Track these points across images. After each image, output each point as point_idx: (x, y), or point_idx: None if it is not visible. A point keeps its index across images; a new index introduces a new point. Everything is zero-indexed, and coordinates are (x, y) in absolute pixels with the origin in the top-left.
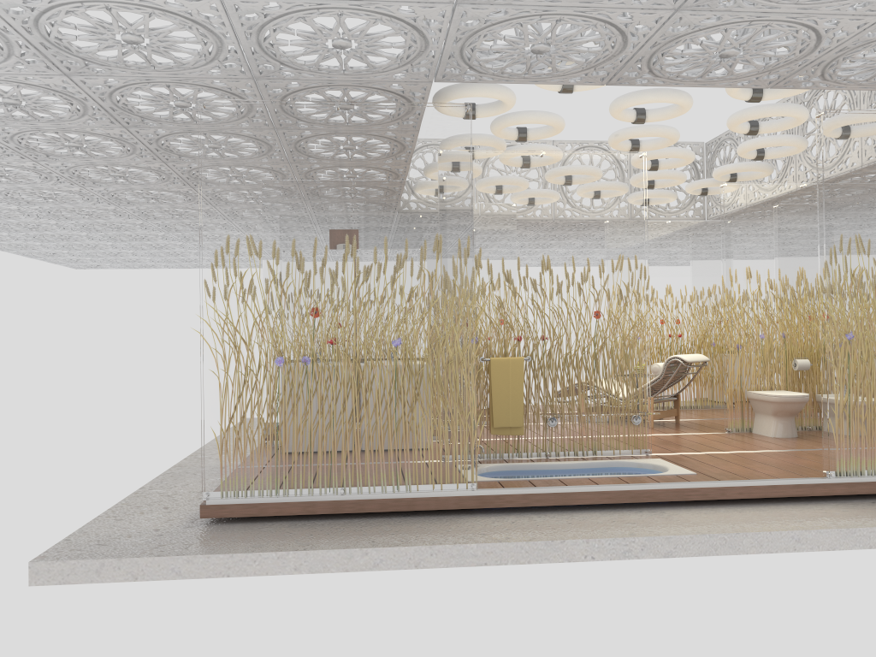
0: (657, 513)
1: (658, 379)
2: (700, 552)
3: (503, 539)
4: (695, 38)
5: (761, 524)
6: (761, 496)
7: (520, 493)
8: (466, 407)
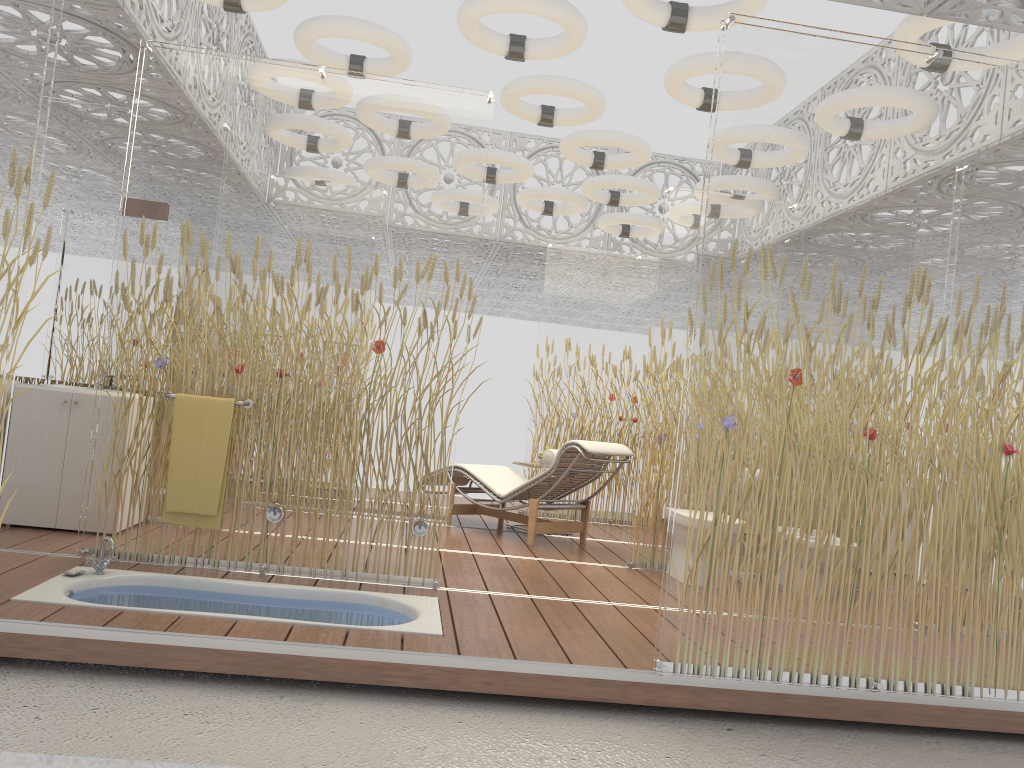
0: (304, 705)
1: (548, 473)
2: None
3: None
4: None
5: (456, 759)
6: (528, 693)
7: (60, 635)
8: None
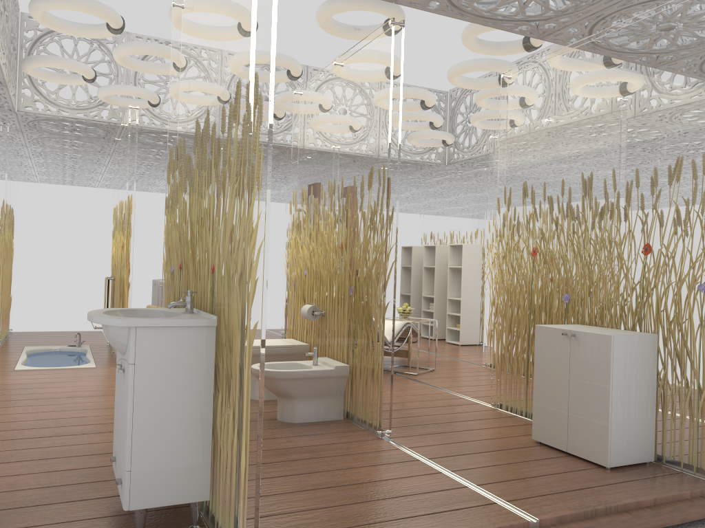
0: None
1: None
2: None
3: None
4: None
5: None
6: None
7: None
8: None
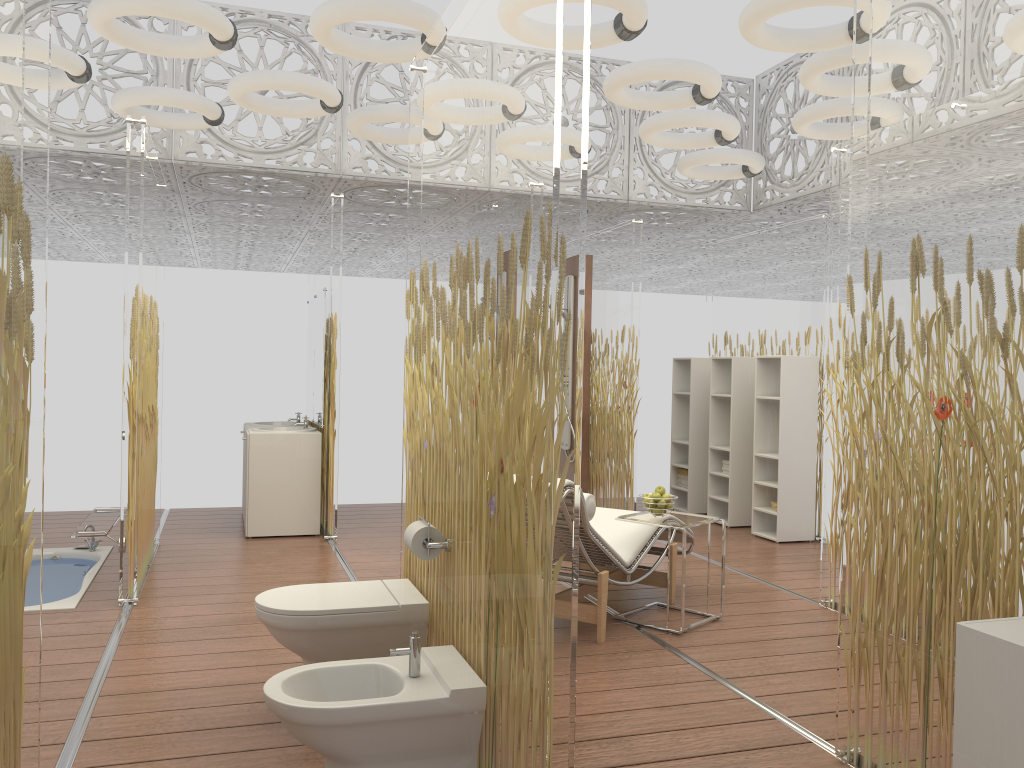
0: None
1: None
2: None
3: None
4: None
5: None
6: None
7: None
8: None
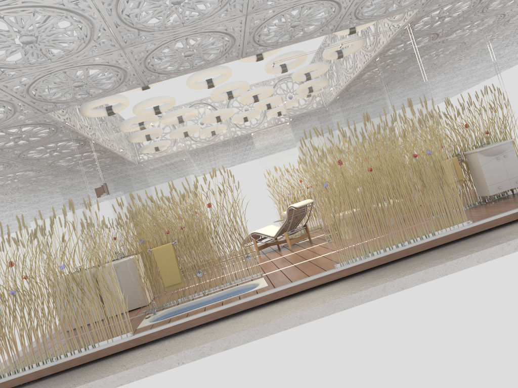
0: (236, 319)
1: (286, 221)
2: (245, 341)
3: (131, 366)
4: (157, 55)
5: (284, 313)
6: (300, 290)
7: (158, 330)
8: (112, 291)
